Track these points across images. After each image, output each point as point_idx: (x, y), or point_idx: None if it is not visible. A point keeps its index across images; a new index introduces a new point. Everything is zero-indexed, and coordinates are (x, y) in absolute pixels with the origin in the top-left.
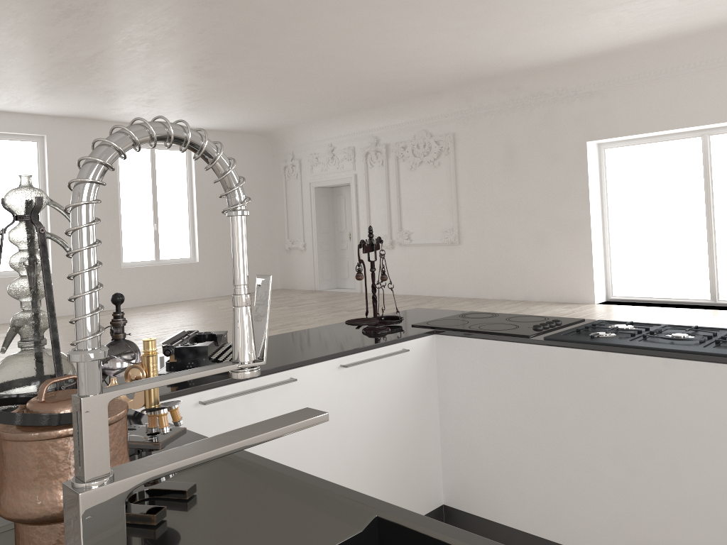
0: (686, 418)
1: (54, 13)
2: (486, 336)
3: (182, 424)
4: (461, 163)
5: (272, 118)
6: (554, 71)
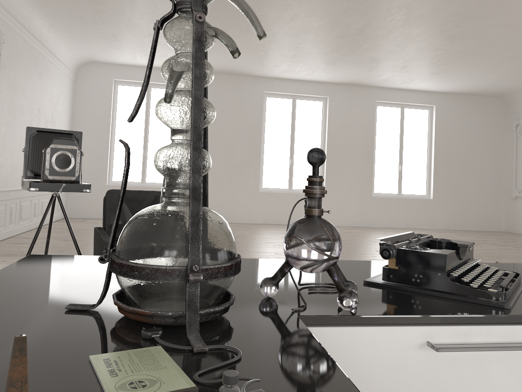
0: None
1: None
2: None
3: (396, 373)
4: None
5: (509, 79)
6: None
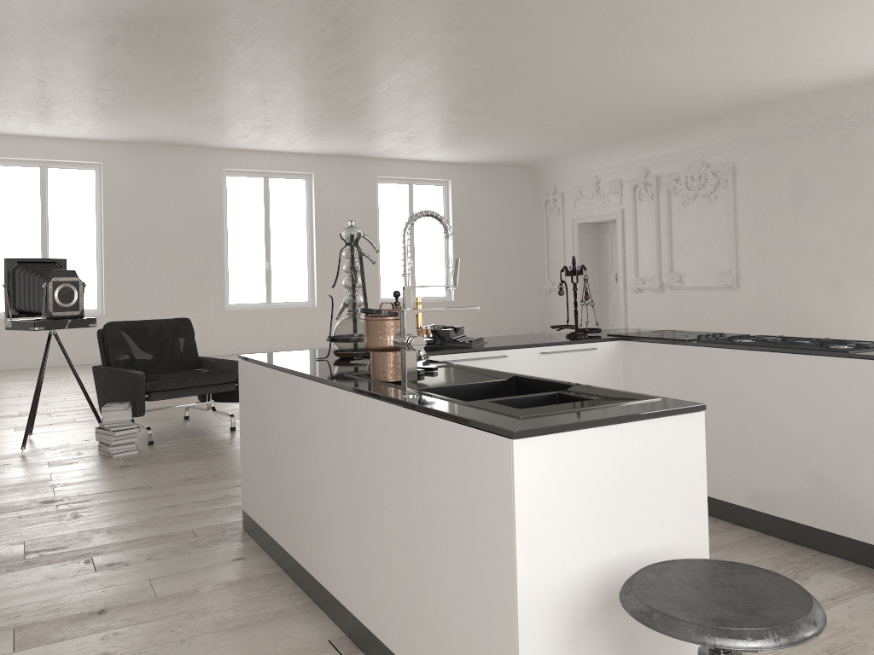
0: (782, 395)
1: (331, 70)
2: (656, 341)
3: None
4: (741, 197)
5: (532, 150)
6: (850, 91)
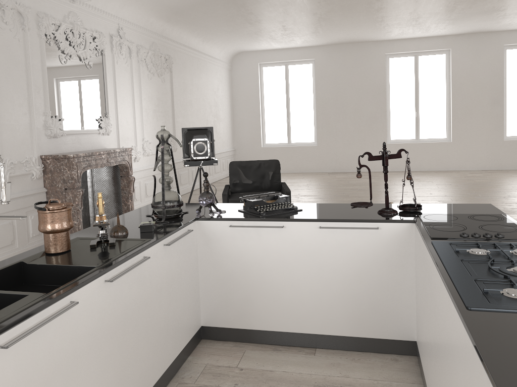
0: (443, 329)
1: None
2: (419, 231)
3: (223, 233)
4: None
5: None
6: None
